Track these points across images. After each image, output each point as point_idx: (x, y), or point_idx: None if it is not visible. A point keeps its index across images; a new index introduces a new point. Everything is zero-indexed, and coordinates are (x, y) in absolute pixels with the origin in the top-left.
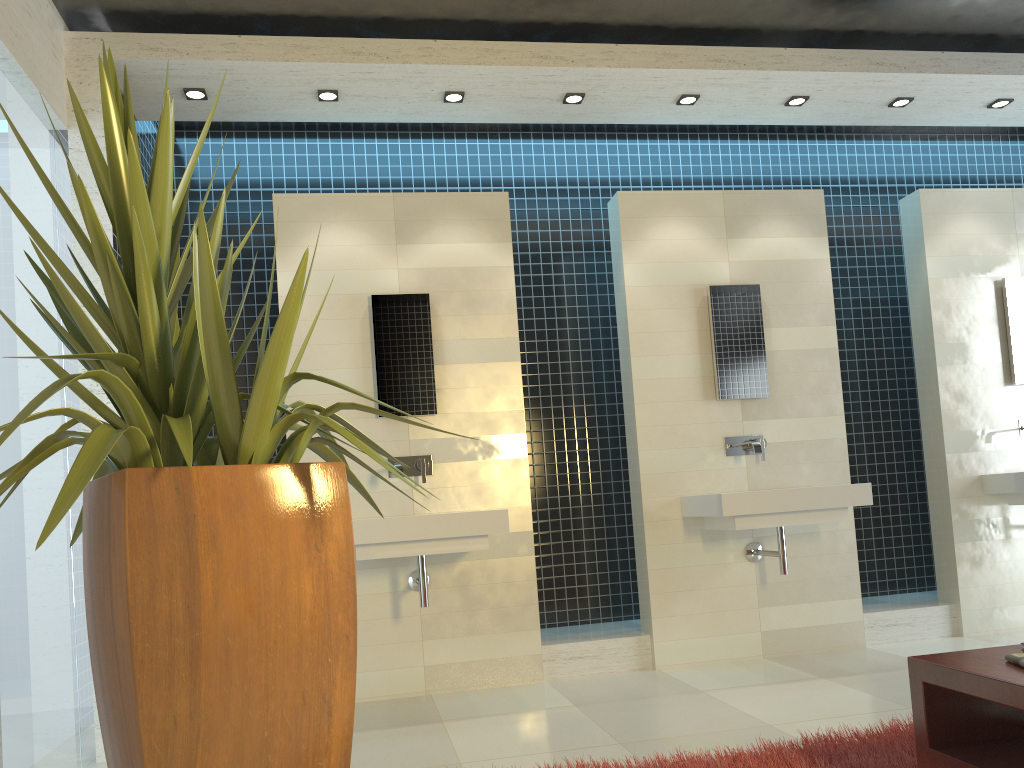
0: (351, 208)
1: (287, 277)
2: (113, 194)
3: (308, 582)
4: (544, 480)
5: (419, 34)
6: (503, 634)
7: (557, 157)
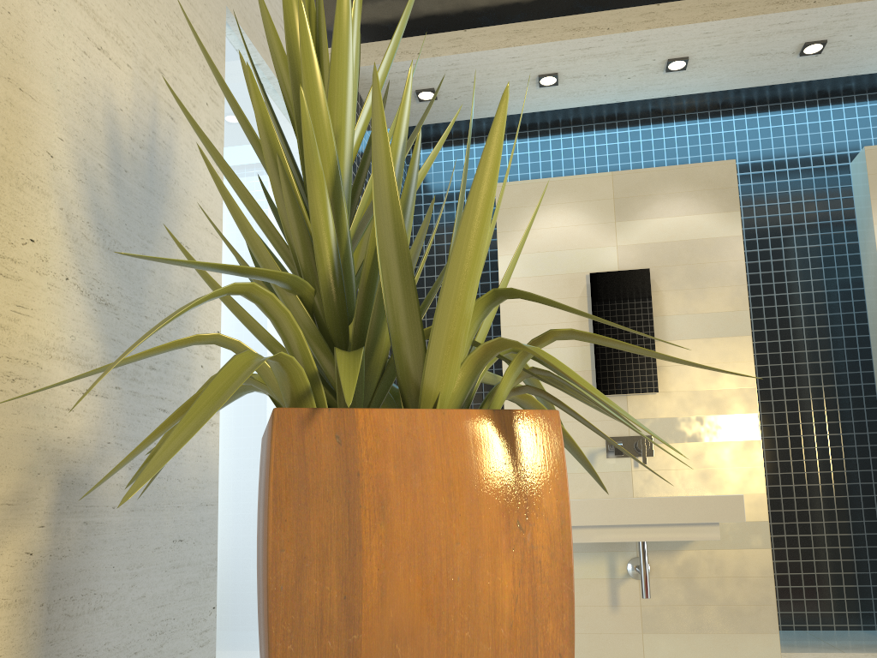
0: (570, 190)
1: (507, 261)
2: (293, 96)
3: (507, 574)
4: (776, 467)
5: (641, 2)
6: (734, 635)
7: (785, 127)
